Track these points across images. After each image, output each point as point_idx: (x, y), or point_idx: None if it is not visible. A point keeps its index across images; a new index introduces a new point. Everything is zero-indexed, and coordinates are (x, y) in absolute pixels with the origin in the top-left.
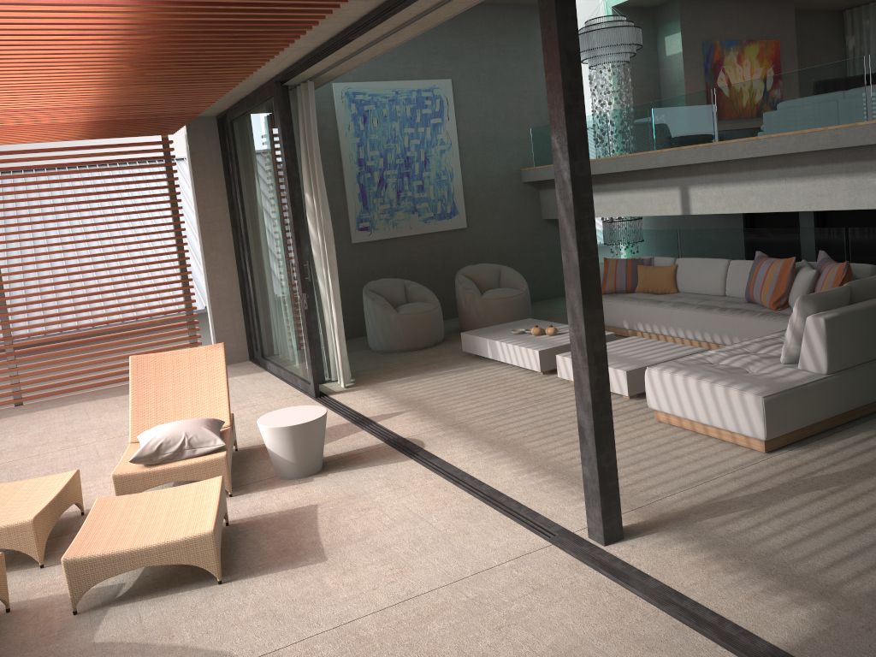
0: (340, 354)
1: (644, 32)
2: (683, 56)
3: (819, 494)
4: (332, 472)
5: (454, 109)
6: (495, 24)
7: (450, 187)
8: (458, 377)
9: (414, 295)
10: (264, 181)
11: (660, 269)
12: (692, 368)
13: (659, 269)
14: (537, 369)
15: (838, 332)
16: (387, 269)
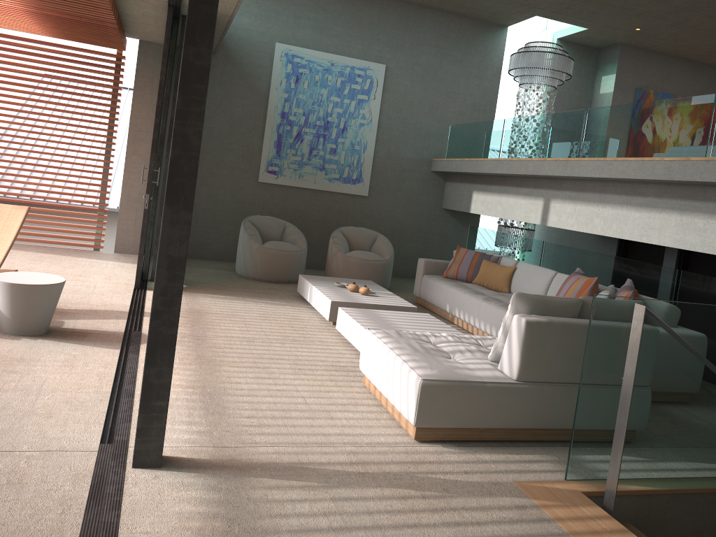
0: None
1: (584, 68)
2: (613, 95)
3: (409, 494)
4: (44, 339)
5: (382, 91)
6: (440, 28)
7: (361, 157)
8: (264, 307)
9: (288, 236)
10: None
11: (500, 268)
12: (400, 339)
13: (500, 267)
14: (327, 318)
15: (541, 339)
16: (285, 213)
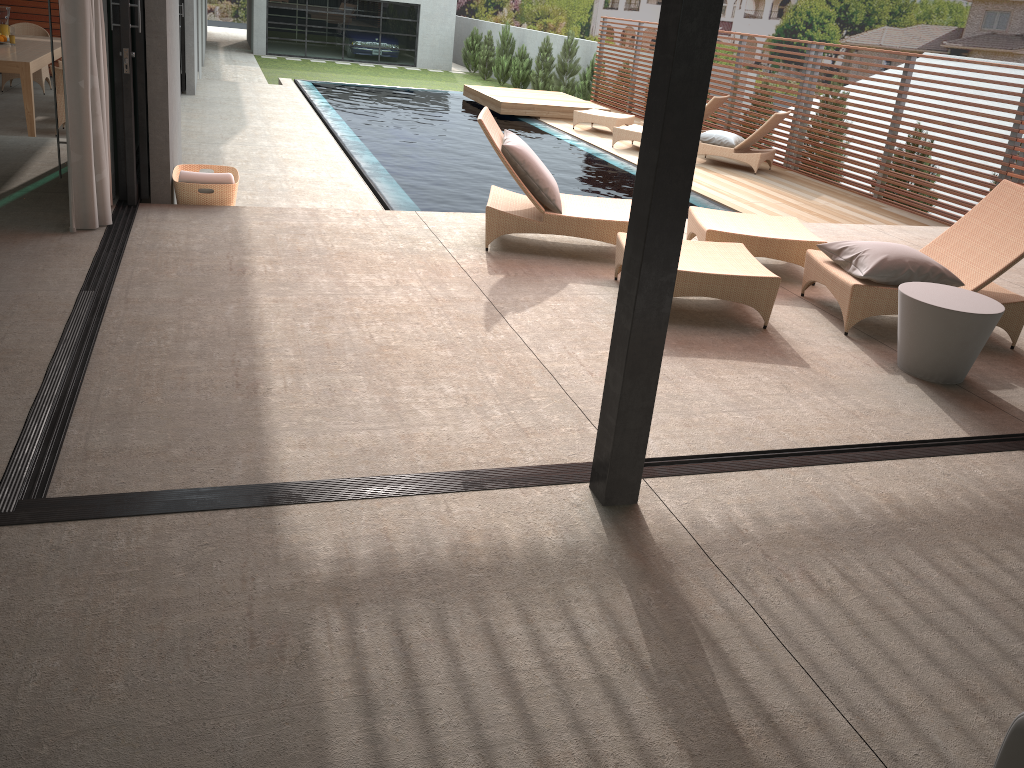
0: None
1: None
2: None
3: None
4: (920, 387)
5: None
6: None
7: None
8: None
9: None
10: None
11: None
12: None
13: None
14: None
15: None
16: None
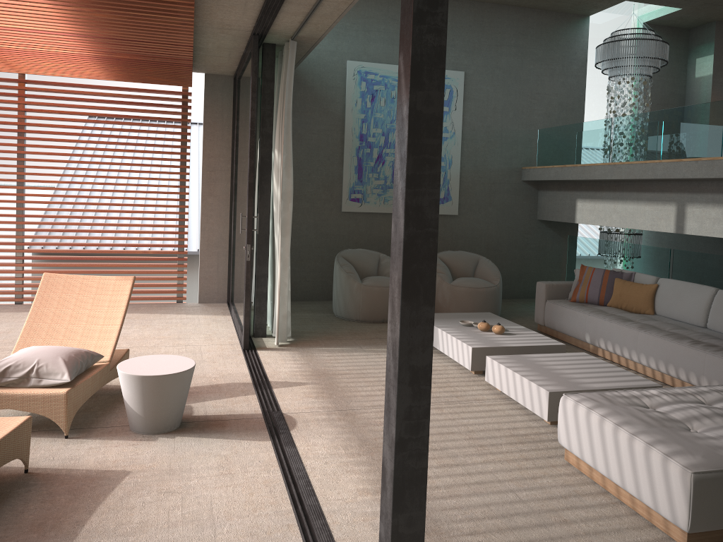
0: (277, 311)
1: (675, 52)
2: (712, 78)
3: None
4: (182, 435)
5: (463, 100)
6: (518, 25)
7: (447, 174)
8: None
9: (385, 269)
10: (244, 134)
11: (639, 286)
12: (616, 408)
13: (638, 285)
14: (468, 367)
15: None
16: (372, 242)
